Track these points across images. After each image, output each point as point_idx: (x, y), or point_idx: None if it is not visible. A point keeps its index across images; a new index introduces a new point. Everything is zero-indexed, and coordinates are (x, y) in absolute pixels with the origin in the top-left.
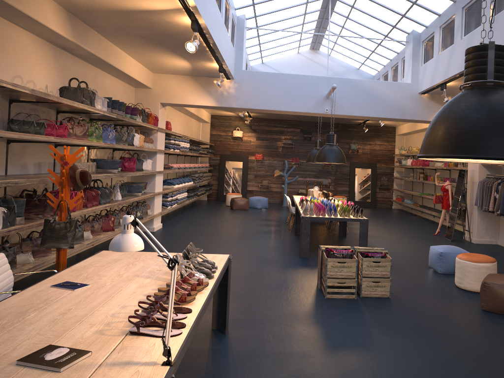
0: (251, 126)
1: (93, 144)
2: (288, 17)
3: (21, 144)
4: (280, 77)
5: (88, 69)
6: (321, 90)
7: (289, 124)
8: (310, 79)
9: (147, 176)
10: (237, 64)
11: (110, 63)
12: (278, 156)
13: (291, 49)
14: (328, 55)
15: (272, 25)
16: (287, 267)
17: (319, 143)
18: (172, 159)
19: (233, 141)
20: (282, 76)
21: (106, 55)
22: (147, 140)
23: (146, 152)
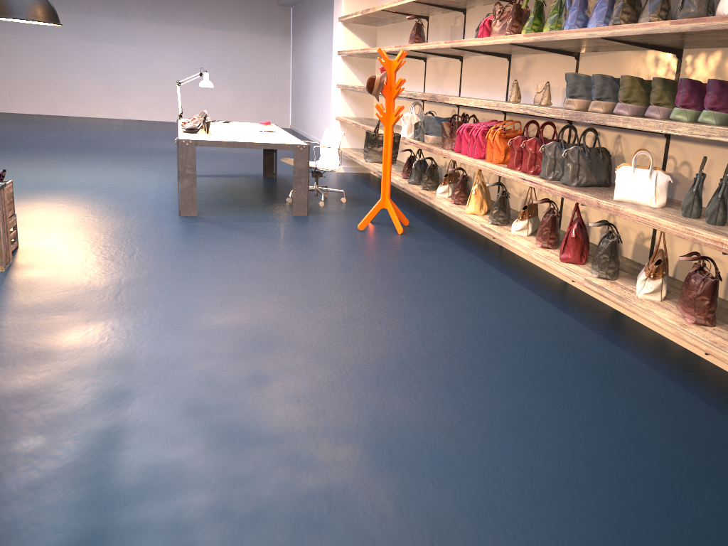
0: None
1: (499, 42)
2: None
3: (525, 59)
4: None
5: None
6: None
7: None
8: None
9: None
10: None
11: None
12: None
13: None
14: None
15: None
16: (51, 316)
17: None
18: None
19: None
20: None
21: None
22: None
23: None
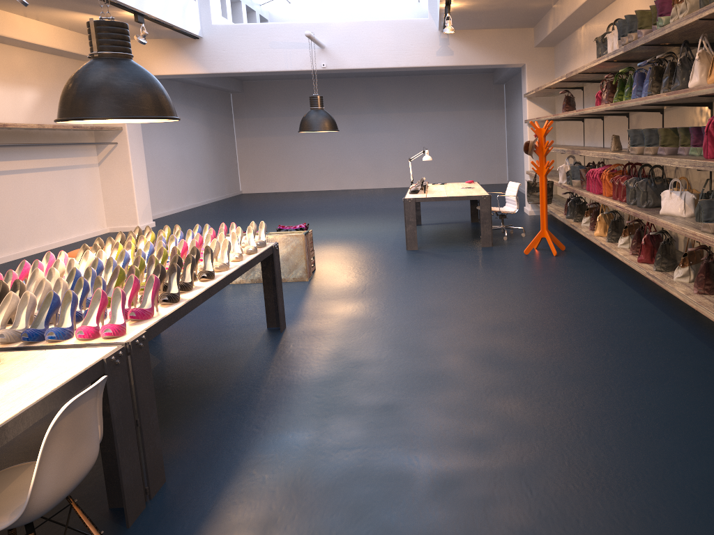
0: None
1: (600, 110)
2: None
3: (636, 116)
4: None
5: None
6: None
7: None
8: None
9: None
10: None
11: None
12: None
13: None
14: None
15: None
16: (329, 300)
17: None
18: None
19: None
20: None
21: None
22: None
23: None
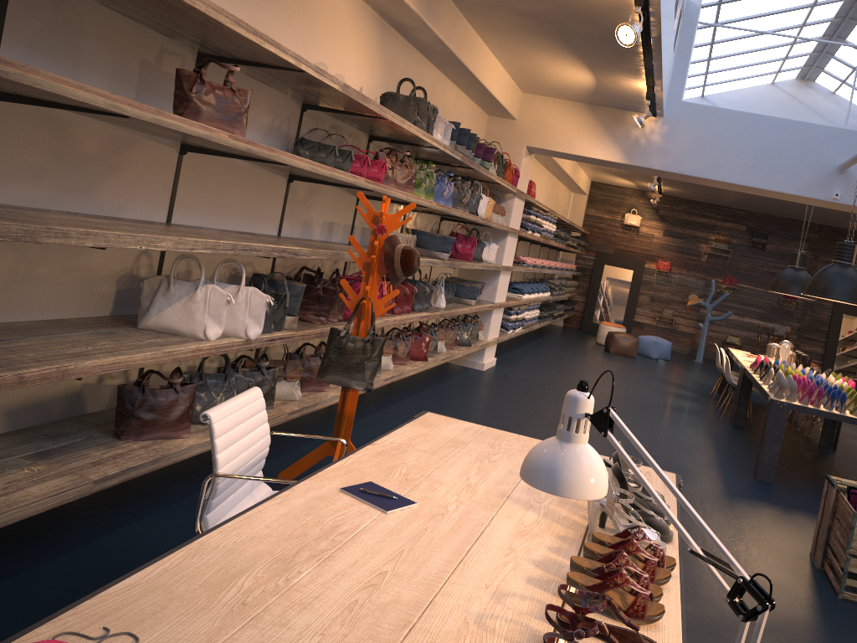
0: (658, 209)
1: (420, 203)
2: (779, 9)
3: (308, 186)
4: (752, 120)
5: (426, 71)
6: (830, 155)
7: (728, 214)
8: (811, 132)
9: (485, 273)
10: (673, 90)
11: (464, 62)
12: (698, 270)
13: (761, 76)
14: (854, 87)
15: (744, 23)
16: (736, 499)
17: (800, 258)
18: (522, 248)
19: (621, 232)
20: (757, 119)
21: (460, 48)
22: (496, 209)
23: (490, 230)
